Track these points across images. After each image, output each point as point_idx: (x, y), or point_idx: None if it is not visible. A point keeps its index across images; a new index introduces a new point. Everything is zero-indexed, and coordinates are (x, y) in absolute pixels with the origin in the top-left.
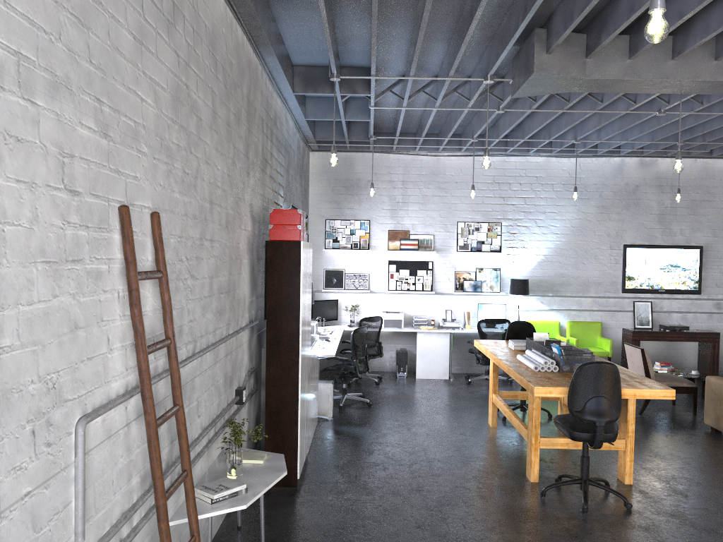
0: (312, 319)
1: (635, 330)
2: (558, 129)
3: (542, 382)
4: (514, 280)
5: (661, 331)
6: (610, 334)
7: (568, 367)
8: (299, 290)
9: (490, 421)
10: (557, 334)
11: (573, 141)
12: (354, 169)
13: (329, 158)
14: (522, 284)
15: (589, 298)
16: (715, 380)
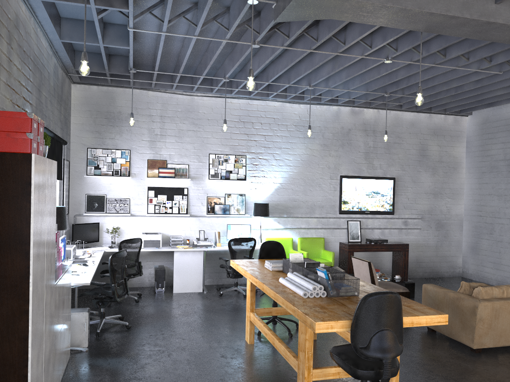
0: (72, 242)
1: (350, 244)
2: (298, 74)
3: (320, 315)
4: (257, 204)
5: (368, 244)
6: (330, 247)
7: (335, 291)
8: (30, 217)
9: (247, 338)
10: (291, 248)
11: (308, 87)
12: (115, 102)
13: (91, 91)
14: (264, 207)
15: (314, 219)
16: (432, 287)
